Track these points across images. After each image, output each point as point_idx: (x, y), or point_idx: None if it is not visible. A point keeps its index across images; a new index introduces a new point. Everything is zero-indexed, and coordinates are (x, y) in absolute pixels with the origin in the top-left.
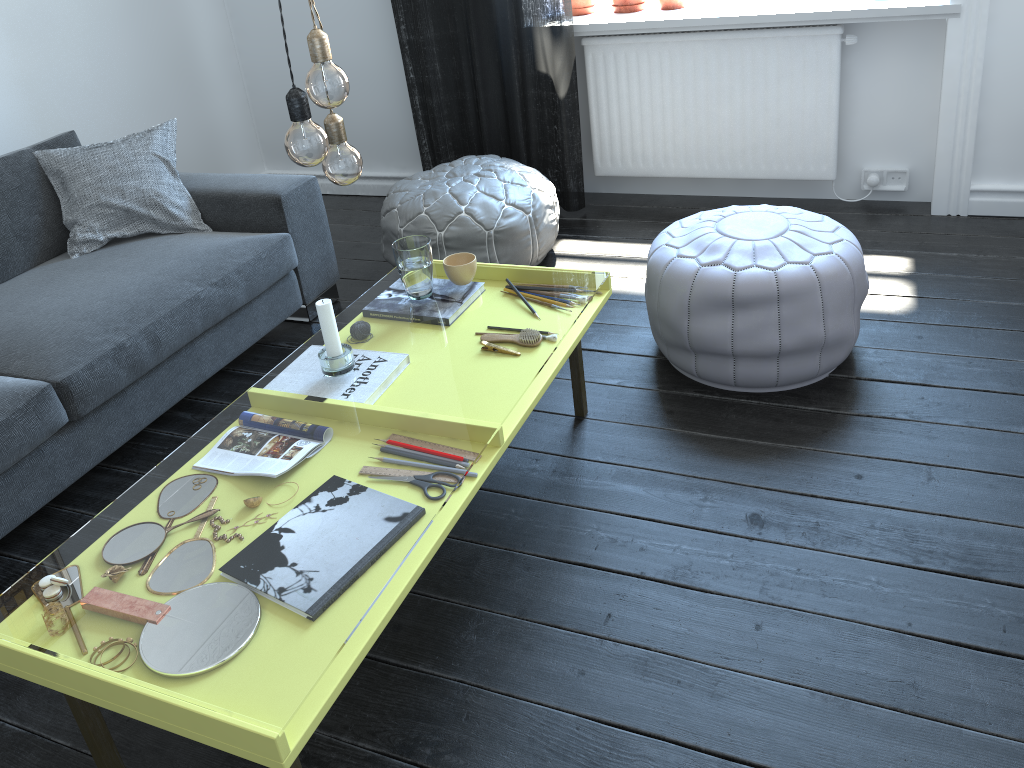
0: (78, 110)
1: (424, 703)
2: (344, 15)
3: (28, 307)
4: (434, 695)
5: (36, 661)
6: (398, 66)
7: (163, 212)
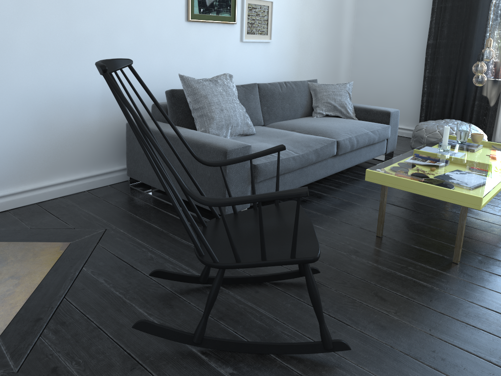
0: (306, 76)
1: (477, 245)
2: (400, 64)
3: (312, 124)
4: (480, 244)
5: (394, 178)
6: (417, 86)
7: (345, 110)
